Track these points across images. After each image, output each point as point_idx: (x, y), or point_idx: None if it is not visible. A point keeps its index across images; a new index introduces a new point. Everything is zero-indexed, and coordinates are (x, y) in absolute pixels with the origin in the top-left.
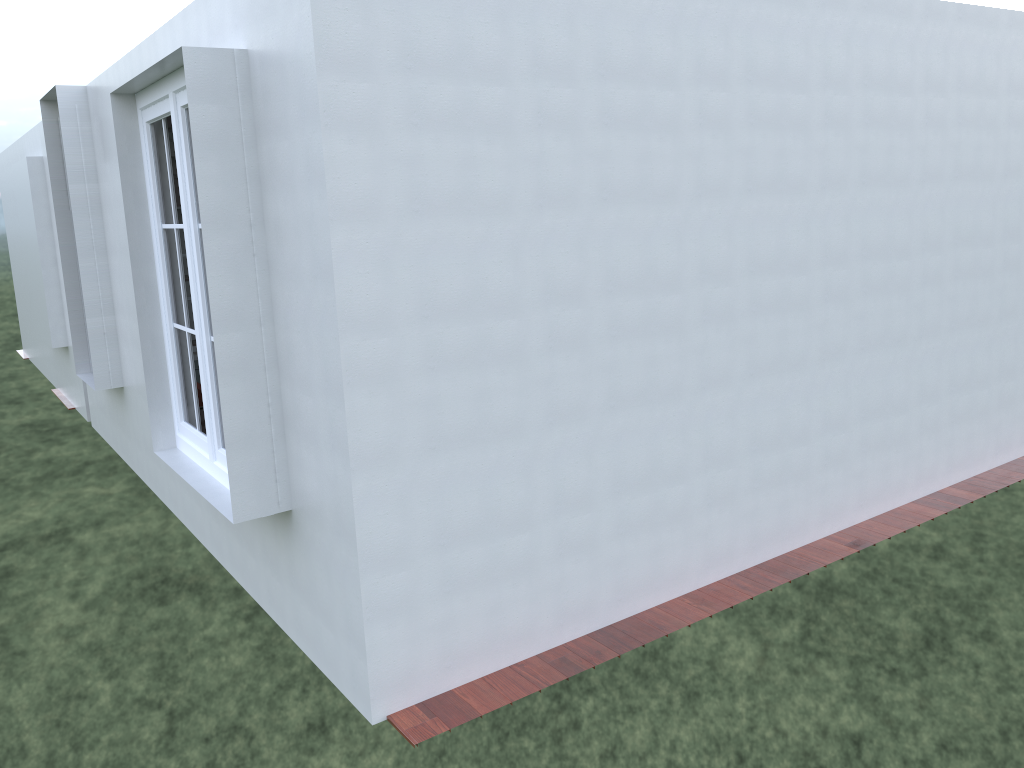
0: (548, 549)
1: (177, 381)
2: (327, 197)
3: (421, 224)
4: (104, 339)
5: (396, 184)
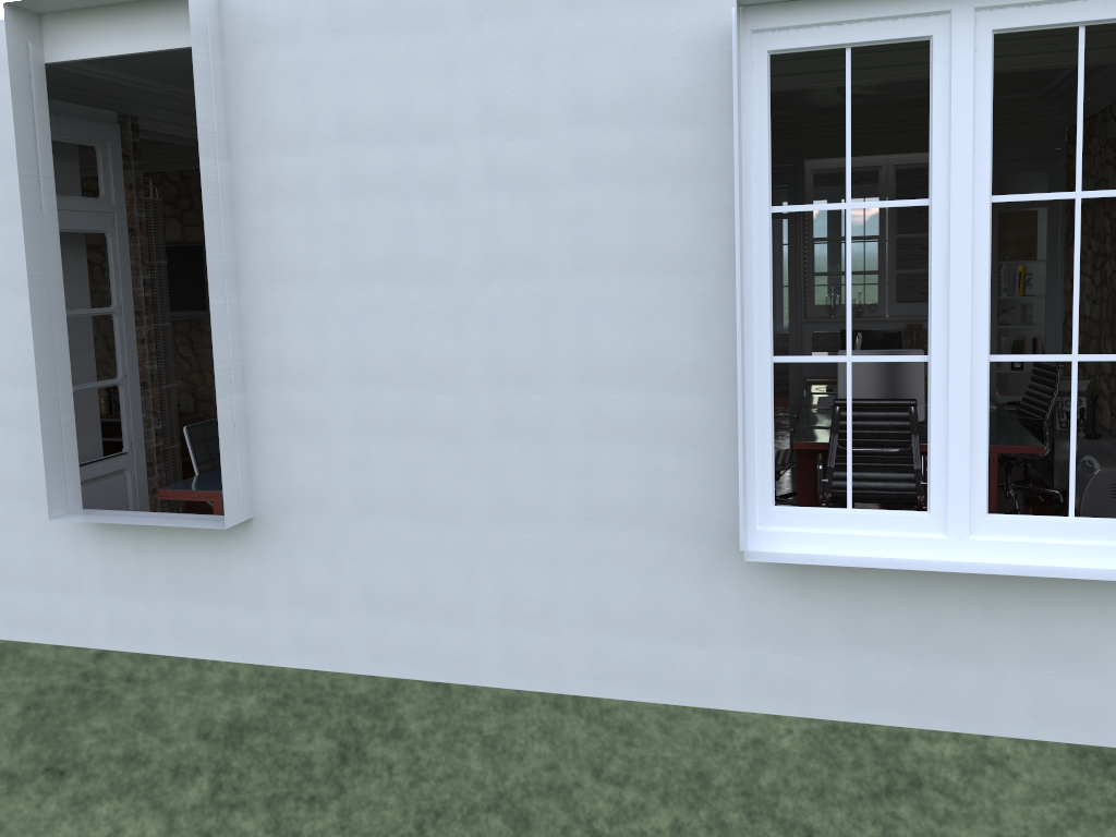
0: None
1: (772, 445)
2: None
3: None
4: (234, 435)
5: None
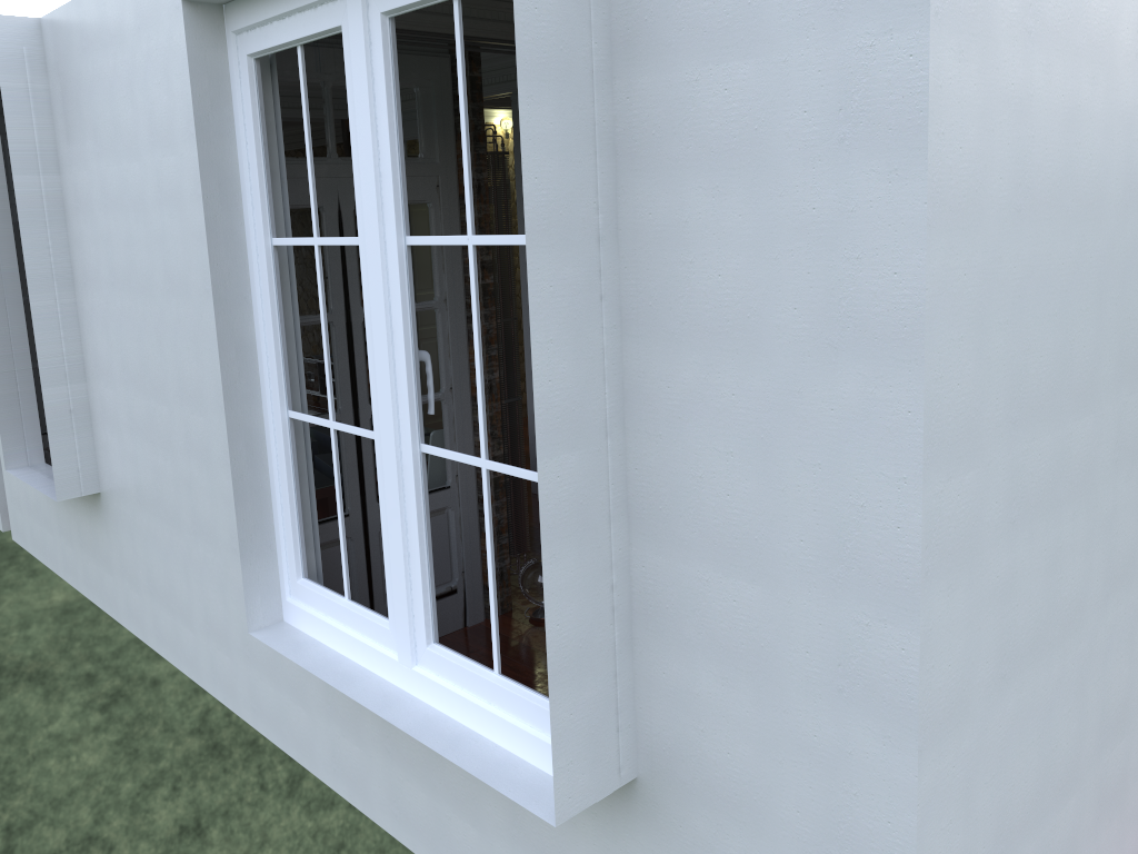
0: (1089, 814)
1: (293, 510)
2: (927, 175)
3: (1020, 237)
4: (70, 420)
5: (1002, 153)
